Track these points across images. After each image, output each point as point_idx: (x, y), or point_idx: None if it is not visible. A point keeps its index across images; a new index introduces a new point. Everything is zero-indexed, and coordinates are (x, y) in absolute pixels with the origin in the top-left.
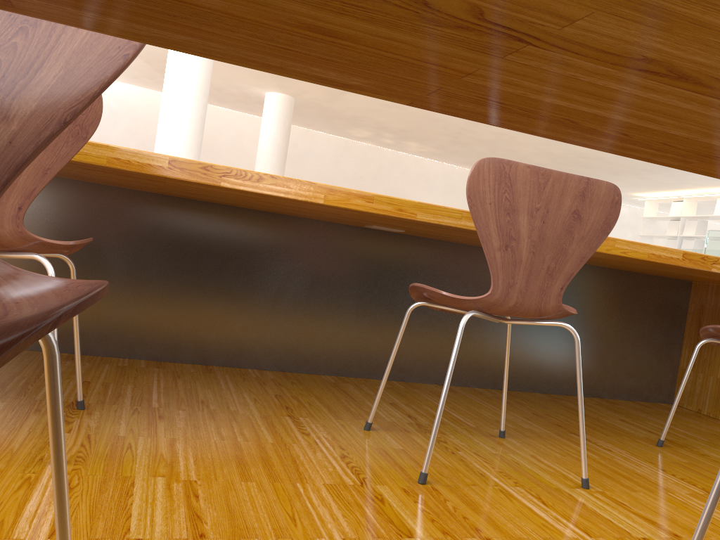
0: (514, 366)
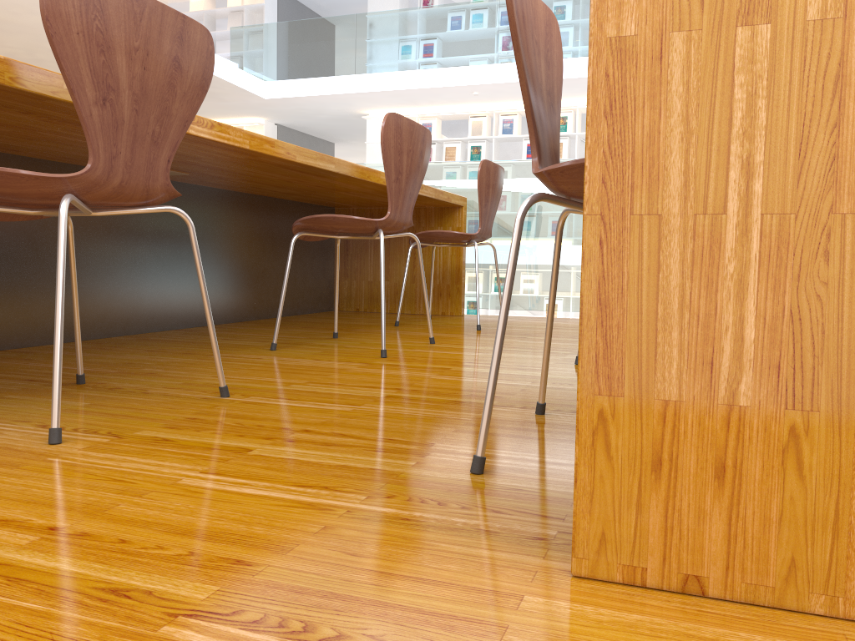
0: (245, 298)
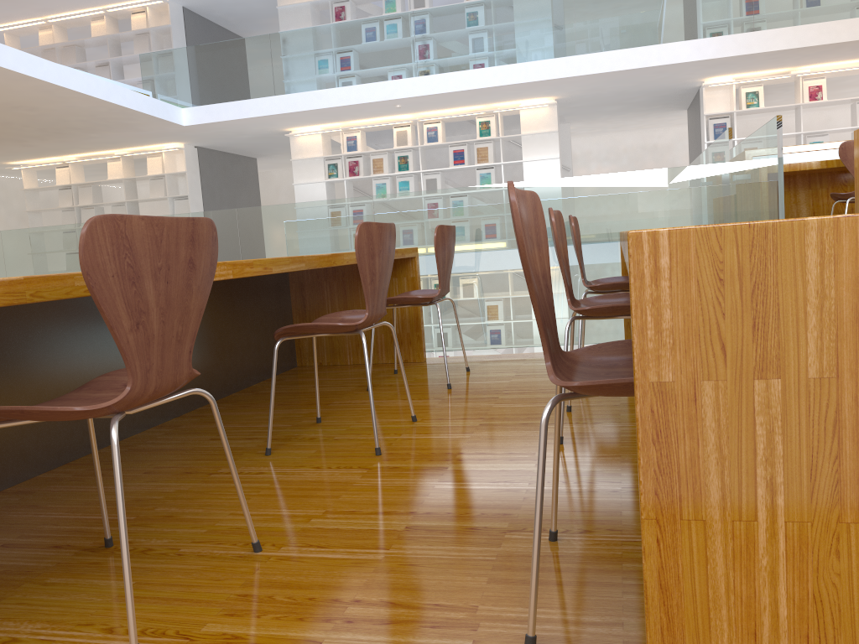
0: (216, 377)
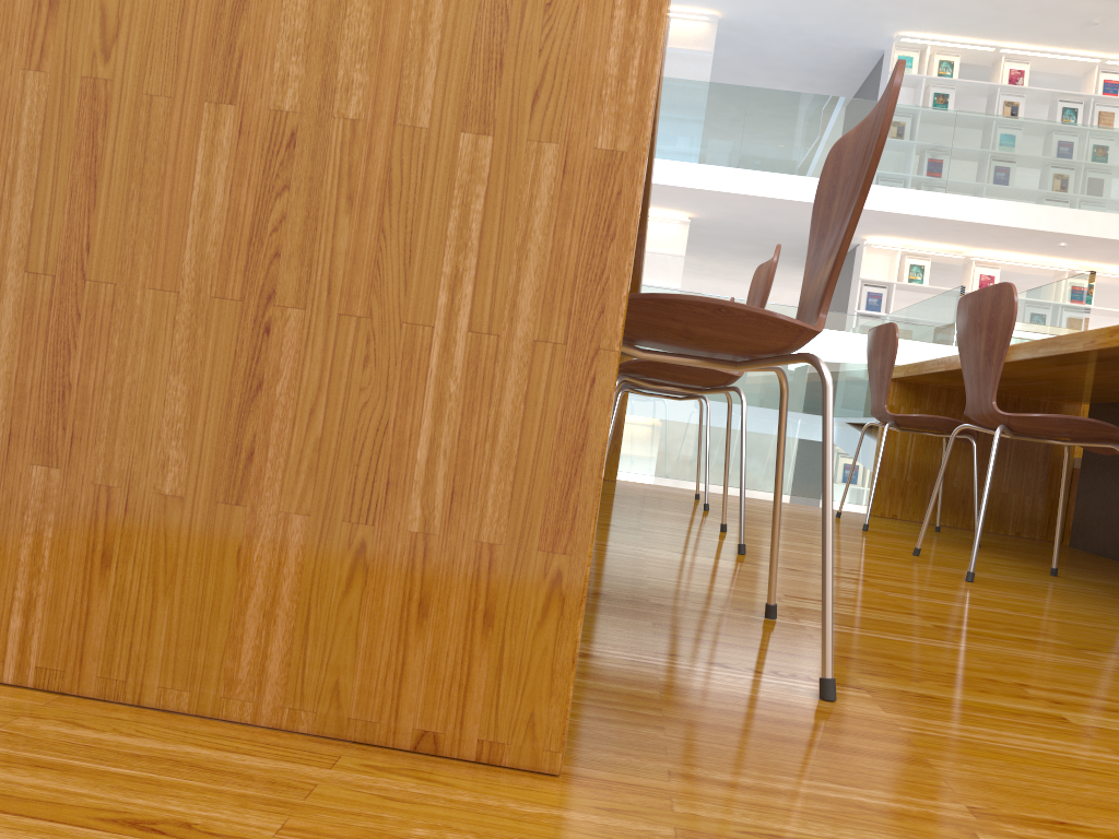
0: None
